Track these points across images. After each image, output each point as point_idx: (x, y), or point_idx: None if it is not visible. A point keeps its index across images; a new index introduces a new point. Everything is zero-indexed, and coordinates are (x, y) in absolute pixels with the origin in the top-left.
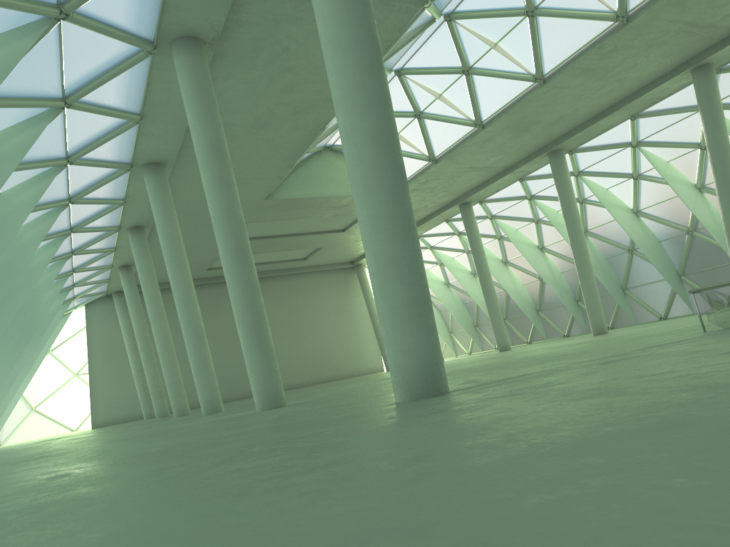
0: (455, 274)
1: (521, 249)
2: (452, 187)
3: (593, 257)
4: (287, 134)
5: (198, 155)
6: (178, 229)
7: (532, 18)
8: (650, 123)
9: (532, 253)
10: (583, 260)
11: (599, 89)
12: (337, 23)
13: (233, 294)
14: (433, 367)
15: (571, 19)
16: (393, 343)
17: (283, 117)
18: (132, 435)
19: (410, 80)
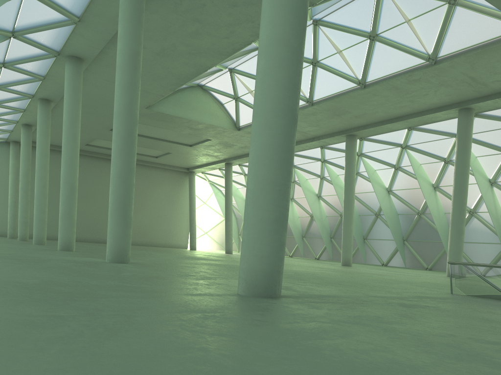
0: None
1: (305, 193)
2: None
3: None
4: (179, 67)
5: (118, 60)
6: (80, 110)
7: (372, 41)
8: (419, 136)
9: (312, 198)
10: (349, 213)
11: (396, 103)
12: None
13: (114, 170)
14: (276, 274)
15: (398, 50)
16: (250, 248)
17: (181, 54)
18: (3, 254)
19: None
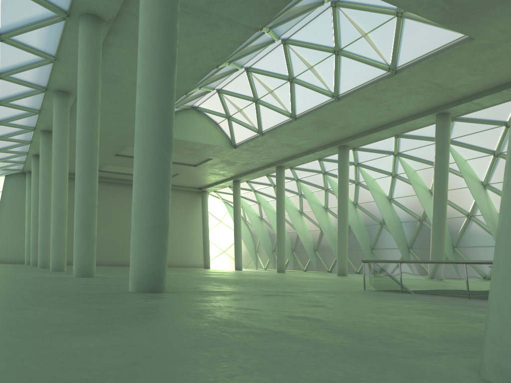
0: (267, 213)
1: (312, 206)
2: (272, 154)
3: (357, 222)
4: None
5: (78, 95)
6: (67, 140)
7: (337, 55)
8: (407, 142)
9: (319, 210)
10: (343, 223)
11: (375, 112)
12: (149, 36)
13: (77, 193)
14: (156, 273)
15: (361, 63)
16: (134, 252)
17: None
18: None
19: (254, 76)
